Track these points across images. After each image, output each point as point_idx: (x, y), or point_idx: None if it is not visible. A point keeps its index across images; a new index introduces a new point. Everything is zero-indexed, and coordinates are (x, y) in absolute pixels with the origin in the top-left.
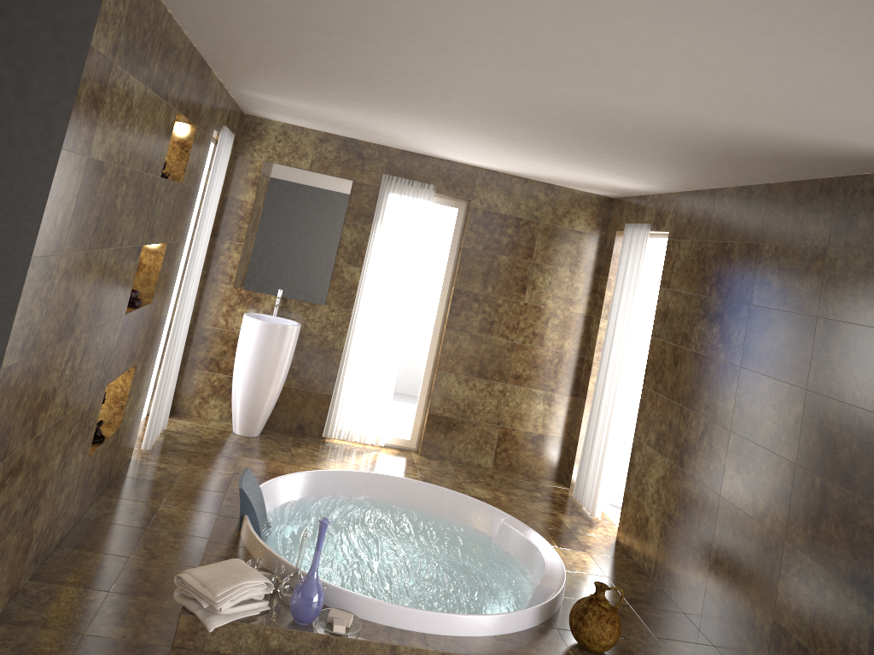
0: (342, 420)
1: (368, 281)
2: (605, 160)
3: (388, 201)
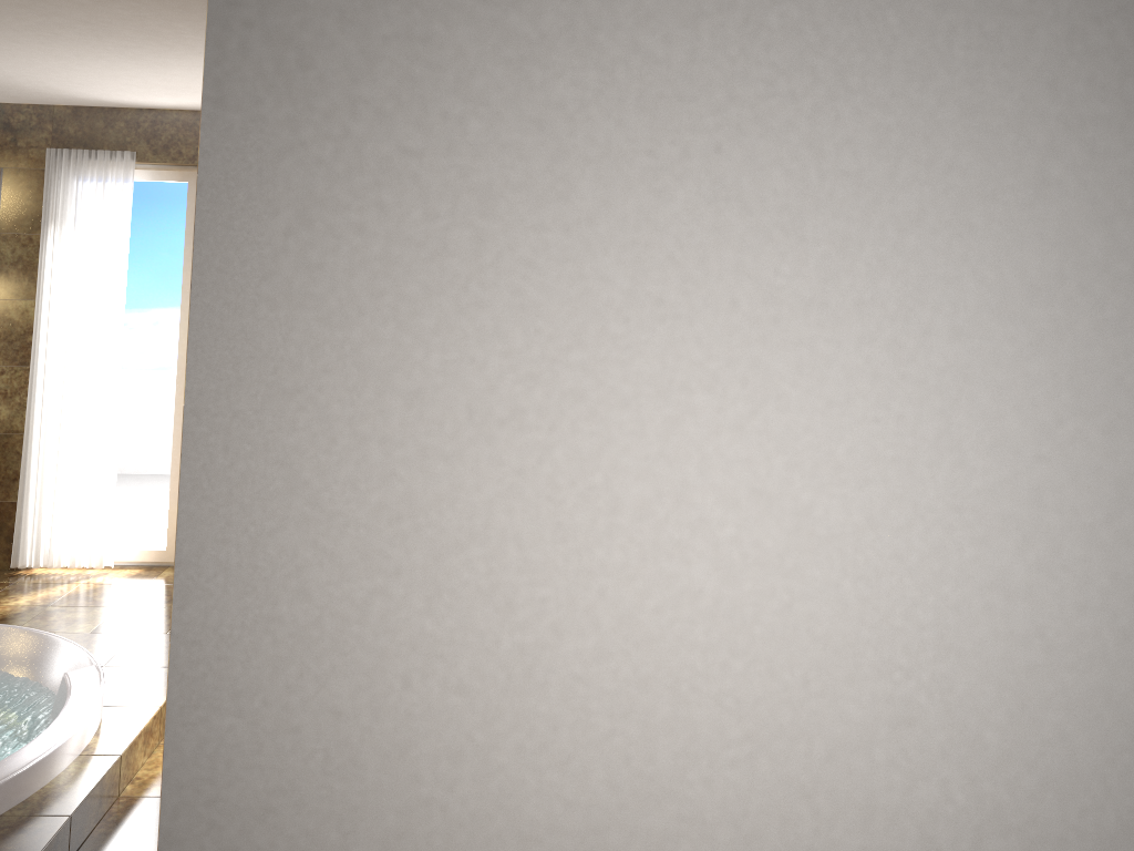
0: (37, 538)
1: (48, 317)
2: (166, 29)
3: (61, 189)
